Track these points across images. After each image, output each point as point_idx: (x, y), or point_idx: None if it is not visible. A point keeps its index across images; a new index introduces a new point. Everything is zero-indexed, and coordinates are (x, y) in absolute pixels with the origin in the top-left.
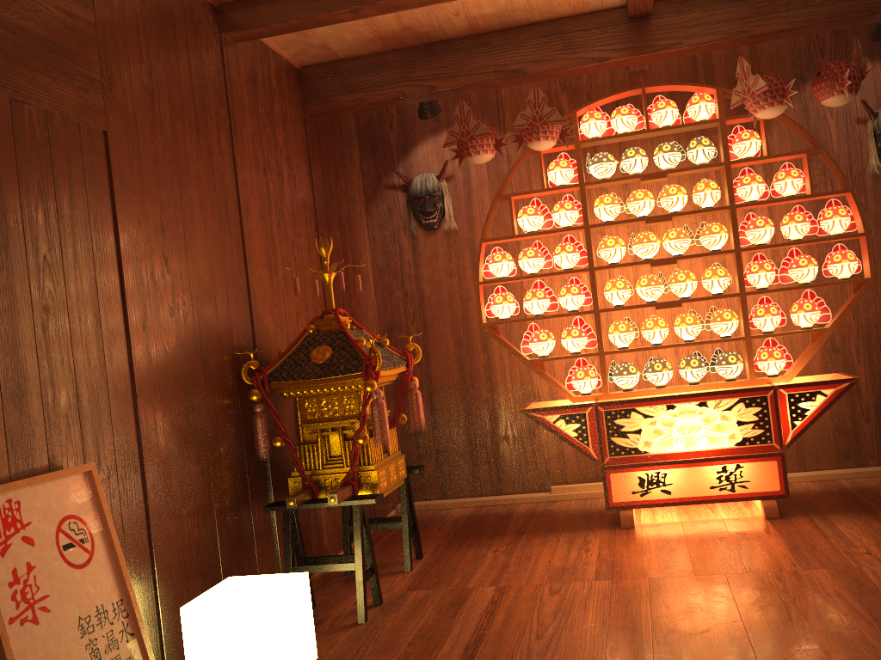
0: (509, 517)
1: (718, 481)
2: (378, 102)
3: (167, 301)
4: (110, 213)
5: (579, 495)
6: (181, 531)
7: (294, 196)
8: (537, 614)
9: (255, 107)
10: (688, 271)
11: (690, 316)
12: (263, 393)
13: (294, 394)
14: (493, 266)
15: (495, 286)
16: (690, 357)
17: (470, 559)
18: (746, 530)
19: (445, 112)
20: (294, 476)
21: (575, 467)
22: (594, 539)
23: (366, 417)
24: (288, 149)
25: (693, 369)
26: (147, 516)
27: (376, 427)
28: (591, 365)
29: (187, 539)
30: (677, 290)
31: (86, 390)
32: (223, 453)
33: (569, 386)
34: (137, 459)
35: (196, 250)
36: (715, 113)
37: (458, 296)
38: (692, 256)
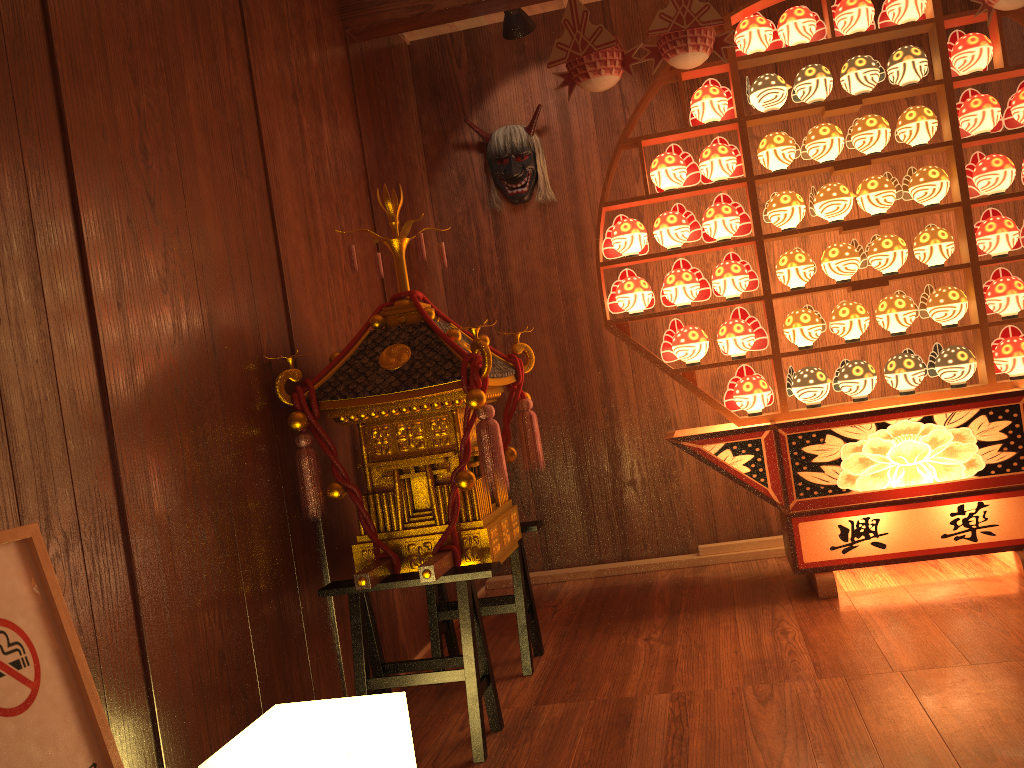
0: (649, 590)
1: (953, 527)
2: (449, 10)
3: (156, 267)
4: (53, 111)
5: (738, 556)
6: (195, 634)
7: (337, 142)
8: (754, 737)
9: (276, 3)
10: (896, 236)
11: (901, 299)
12: (310, 417)
13: (357, 419)
14: (619, 240)
15: (611, 277)
16: (902, 357)
17: (614, 653)
18: (1007, 594)
19: (533, 40)
20: (361, 542)
21: (728, 519)
22: (787, 616)
23: (470, 447)
24: (325, 73)
25: (907, 372)
26: (137, 612)
27: (487, 461)
28: (758, 375)
29: (205, 646)
30: (881, 262)
31: (20, 401)
32: (253, 509)
33: (728, 404)
34: (115, 519)
35: (199, 195)
36: (923, 13)
37: (560, 293)
38: (901, 214)
